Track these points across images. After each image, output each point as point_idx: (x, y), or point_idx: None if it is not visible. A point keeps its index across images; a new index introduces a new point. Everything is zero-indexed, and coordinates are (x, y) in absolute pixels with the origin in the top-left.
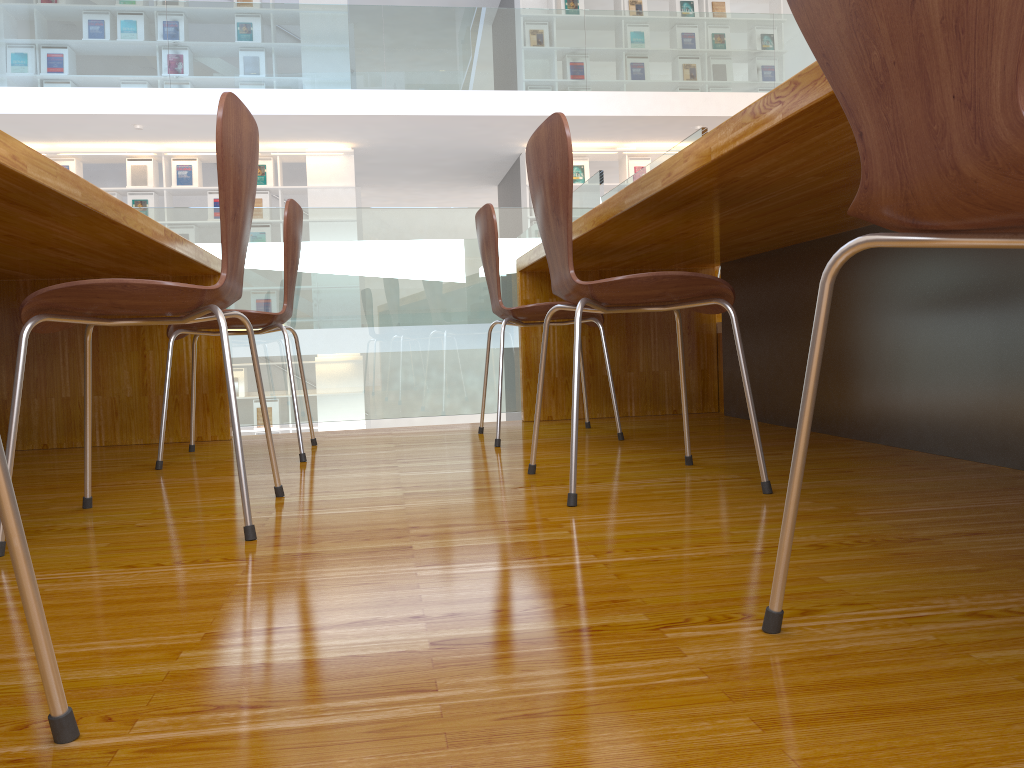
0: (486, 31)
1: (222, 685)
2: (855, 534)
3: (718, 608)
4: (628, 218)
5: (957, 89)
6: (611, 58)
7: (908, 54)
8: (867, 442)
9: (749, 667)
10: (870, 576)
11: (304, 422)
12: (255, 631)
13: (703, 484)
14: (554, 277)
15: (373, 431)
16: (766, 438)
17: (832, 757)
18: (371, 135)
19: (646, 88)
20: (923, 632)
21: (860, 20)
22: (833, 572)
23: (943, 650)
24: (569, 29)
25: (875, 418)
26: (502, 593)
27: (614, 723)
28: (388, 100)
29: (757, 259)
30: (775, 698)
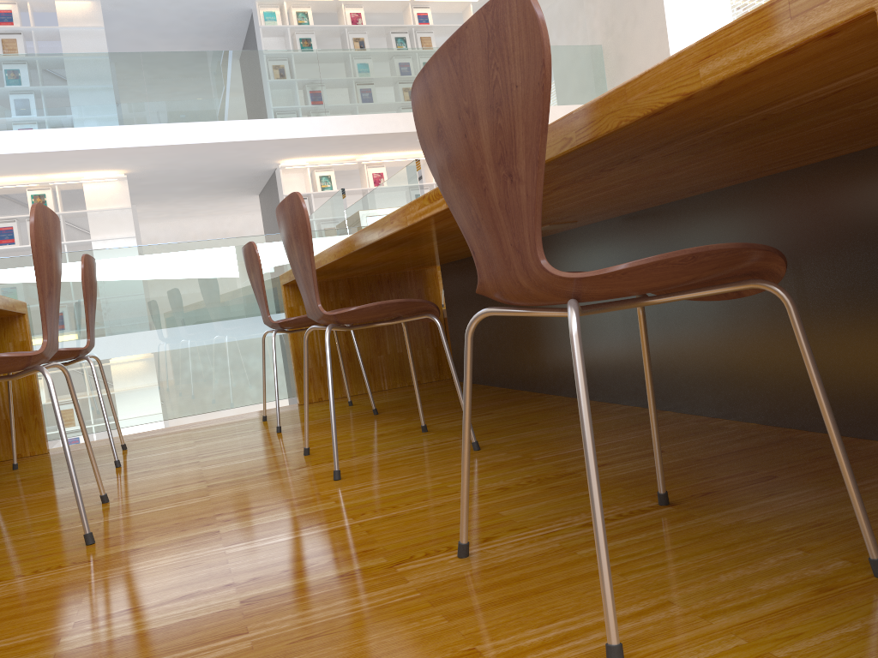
0: (235, 70)
1: (98, 656)
2: (529, 476)
3: (432, 545)
4: (360, 253)
5: (512, 241)
6: (343, 88)
7: (487, 216)
8: (553, 395)
9: (446, 583)
10: (531, 507)
11: (112, 429)
12: (112, 614)
13: (433, 448)
14: (307, 307)
15: (174, 429)
16: (483, 400)
17: (485, 629)
18: (142, 162)
19: (374, 111)
20: (553, 542)
21: (463, 190)
22: (509, 507)
23: (562, 552)
24: (306, 66)
25: (556, 377)
26: (288, 557)
27: (361, 632)
28: (154, 133)
29: (465, 262)
30: (459, 600)
